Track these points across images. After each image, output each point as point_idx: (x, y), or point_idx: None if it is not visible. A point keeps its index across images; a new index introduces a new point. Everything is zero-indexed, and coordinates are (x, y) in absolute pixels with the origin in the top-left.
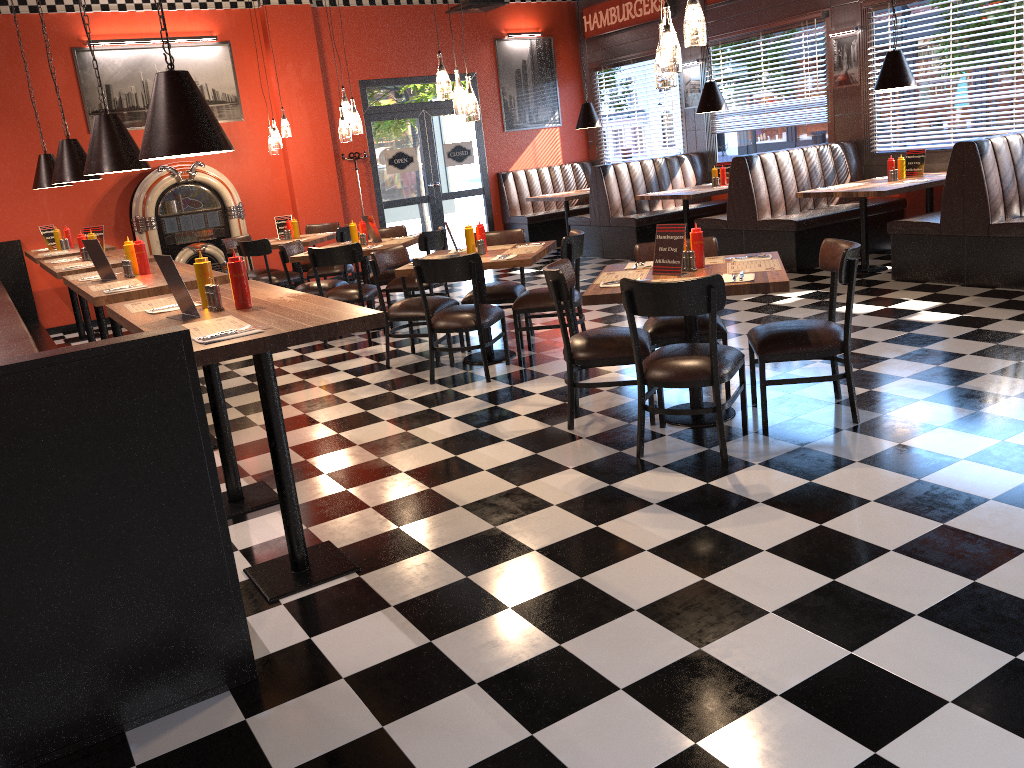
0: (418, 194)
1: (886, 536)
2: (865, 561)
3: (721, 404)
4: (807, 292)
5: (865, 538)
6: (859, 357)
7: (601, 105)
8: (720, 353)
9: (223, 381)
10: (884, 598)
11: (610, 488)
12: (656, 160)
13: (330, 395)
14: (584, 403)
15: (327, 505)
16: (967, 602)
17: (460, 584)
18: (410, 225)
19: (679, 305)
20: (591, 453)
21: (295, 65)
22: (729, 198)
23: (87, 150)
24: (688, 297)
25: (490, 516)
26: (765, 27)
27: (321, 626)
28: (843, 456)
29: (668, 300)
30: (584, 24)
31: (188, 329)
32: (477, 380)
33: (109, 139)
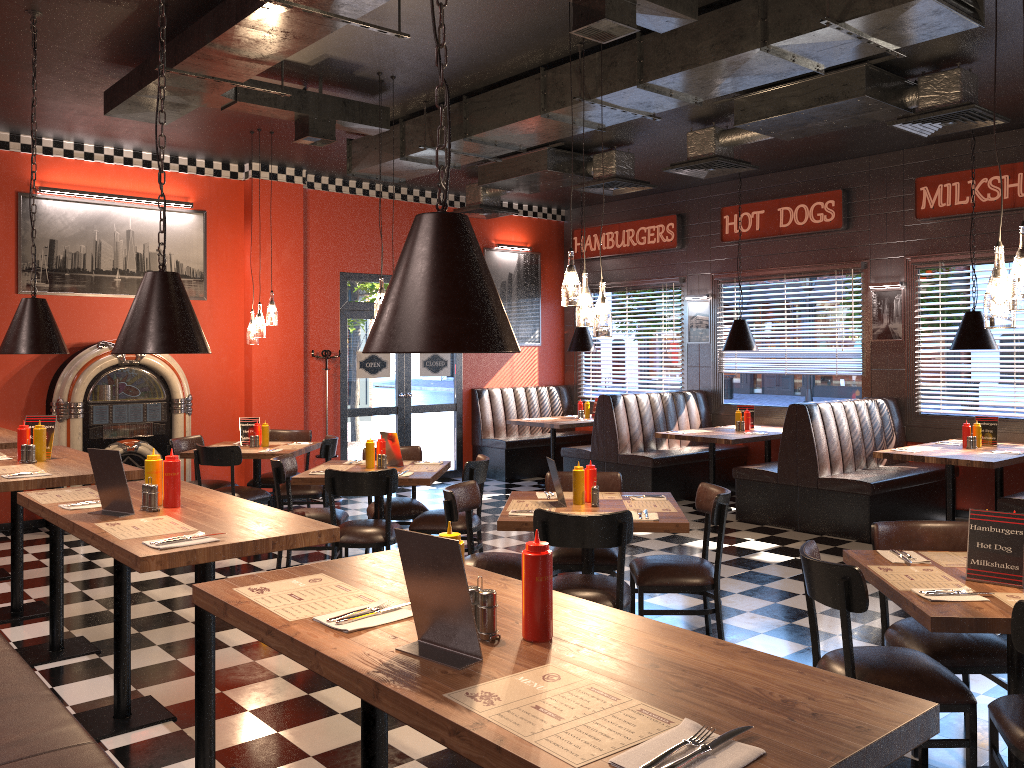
0: (386, 403)
1: None
2: None
3: None
4: None
5: None
6: None
7: None
8: None
9: None
10: None
11: None
12: (664, 394)
13: None
14: None
15: None
16: None
17: None
18: (373, 438)
19: None
20: None
21: (276, 246)
22: (782, 448)
23: (10, 312)
24: None
25: None
26: (792, 270)
27: None
28: None
29: None
30: (574, 245)
31: None
32: None
33: (165, 306)
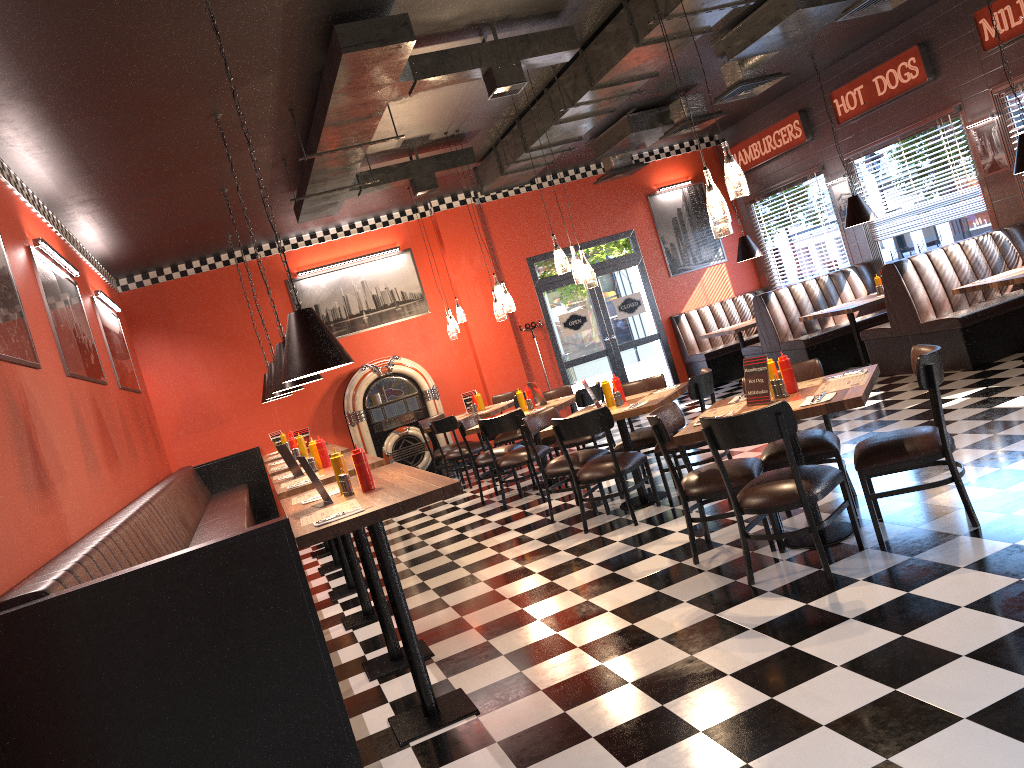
0: (596, 349)
1: (963, 641)
2: (933, 668)
3: (817, 524)
4: (976, 390)
5: (942, 645)
6: (1005, 455)
7: (762, 234)
8: (810, 474)
9: (413, 551)
10: (938, 704)
11: (714, 617)
12: (819, 278)
13: (497, 554)
14: (716, 536)
15: (468, 656)
16: (1021, 702)
17: (557, 718)
18: (593, 379)
19: (752, 435)
20: (708, 585)
21: (467, 257)
22: (887, 306)
23: None
24: (758, 426)
25: (600, 654)
26: (901, 132)
27: (435, 763)
28: (950, 563)
29: (740, 431)
30: None
31: (287, 518)
32: (626, 524)
33: None
